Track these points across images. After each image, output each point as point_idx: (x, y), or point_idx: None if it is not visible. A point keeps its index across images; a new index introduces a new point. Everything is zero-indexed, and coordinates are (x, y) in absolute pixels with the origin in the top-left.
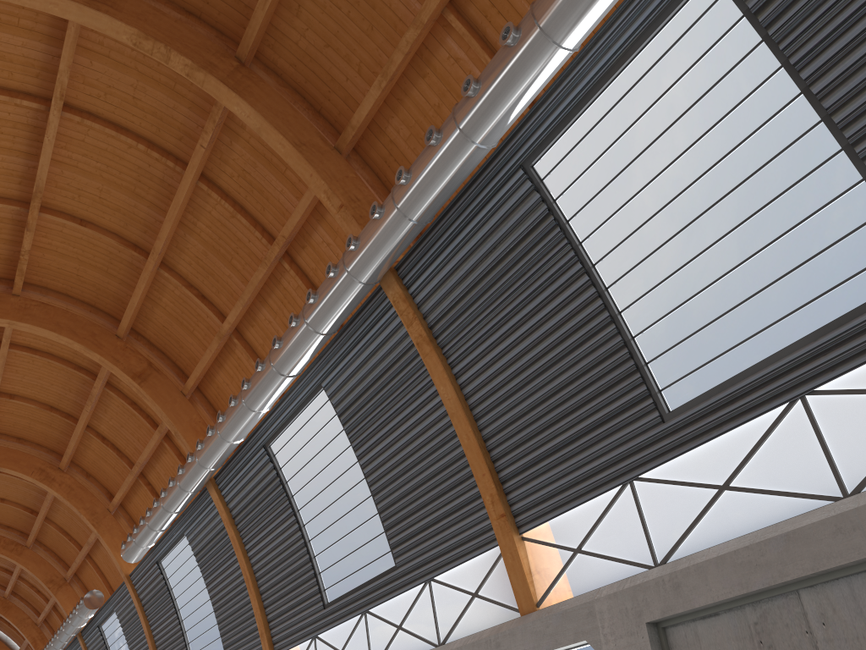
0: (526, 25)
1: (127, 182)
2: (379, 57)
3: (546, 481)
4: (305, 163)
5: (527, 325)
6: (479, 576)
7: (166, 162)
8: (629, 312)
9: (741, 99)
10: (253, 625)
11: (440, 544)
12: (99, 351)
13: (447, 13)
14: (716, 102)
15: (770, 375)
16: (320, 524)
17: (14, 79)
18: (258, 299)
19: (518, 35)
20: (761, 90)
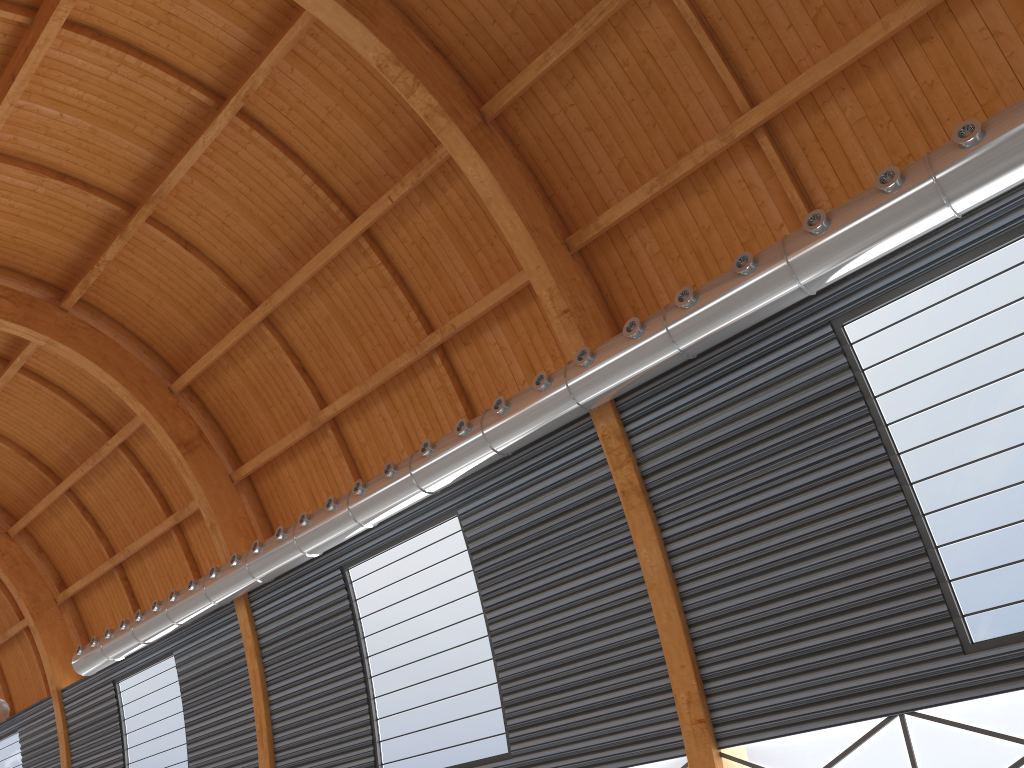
0: (917, 175)
1: (266, 214)
2: (650, 158)
3: (773, 692)
4: (535, 252)
5: (788, 502)
6: None
7: (329, 205)
8: (937, 517)
9: None
10: None
11: (588, 739)
12: (145, 403)
13: (761, 133)
14: None
15: None
16: (398, 680)
17: (192, 63)
18: (379, 389)
19: (903, 183)
20: None
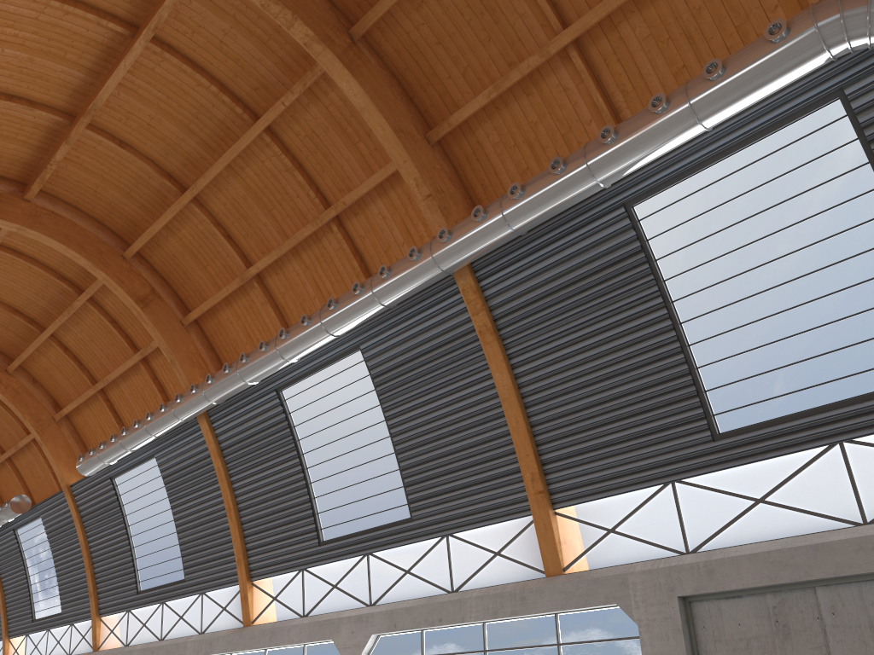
0: (678, 101)
1: (183, 116)
2: (488, 67)
3: (589, 470)
4: (402, 150)
5: (597, 338)
6: (504, 539)
7: (234, 108)
8: (698, 347)
9: (838, 202)
10: (226, 551)
11: (465, 506)
12: (105, 270)
13: (571, 48)
14: (816, 199)
15: (818, 422)
16: (327, 470)
17: (106, 1)
18: (291, 250)
19: (668, 107)
20: (857, 201)
